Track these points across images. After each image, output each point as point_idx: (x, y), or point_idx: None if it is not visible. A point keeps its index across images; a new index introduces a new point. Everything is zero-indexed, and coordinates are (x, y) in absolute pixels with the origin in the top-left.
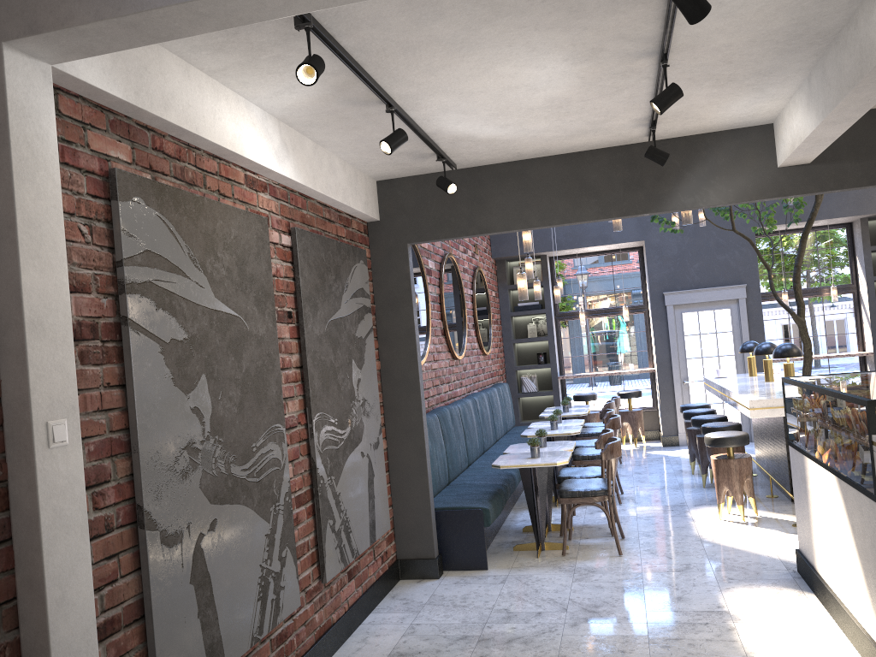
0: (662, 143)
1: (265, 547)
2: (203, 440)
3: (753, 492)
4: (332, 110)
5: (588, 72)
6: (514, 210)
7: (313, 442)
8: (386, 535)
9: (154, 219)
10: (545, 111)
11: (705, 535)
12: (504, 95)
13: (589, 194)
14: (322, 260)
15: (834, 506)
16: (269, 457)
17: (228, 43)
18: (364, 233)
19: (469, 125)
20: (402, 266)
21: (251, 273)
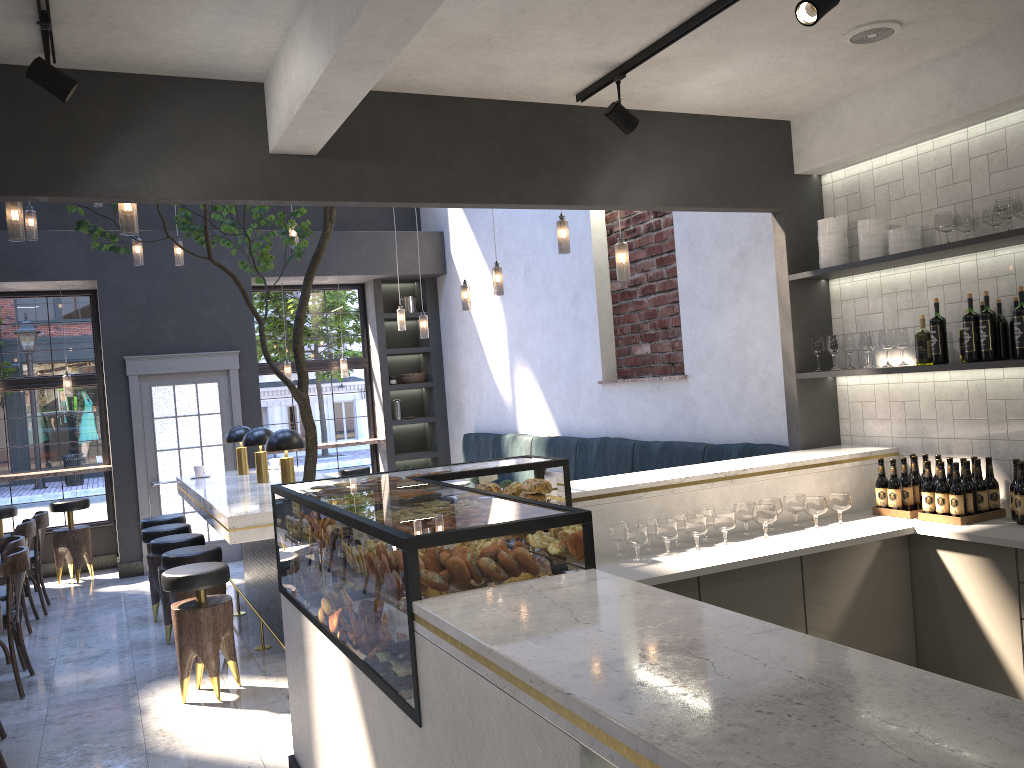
0: (76, 76)
1: None
2: None
3: (234, 652)
4: None
5: None
6: None
7: None
8: None
9: None
10: None
11: (155, 740)
12: None
13: None
14: None
15: (347, 708)
16: None
17: None
18: None
19: None
20: None
21: None
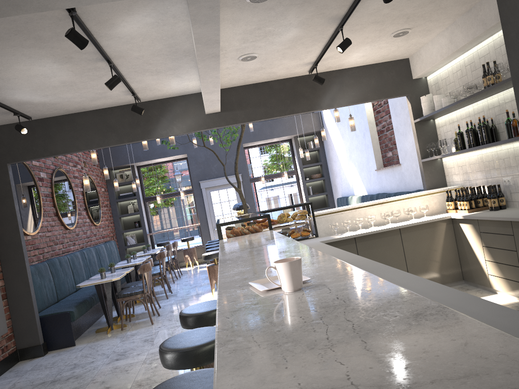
0: (148, 103)
1: None
2: None
3: None
4: None
5: (73, 68)
6: (70, 141)
7: None
8: (6, 336)
9: None
10: (64, 88)
11: None
12: (31, 80)
13: (112, 131)
14: None
15: None
16: None
17: None
18: None
19: (22, 95)
20: (5, 177)
21: None
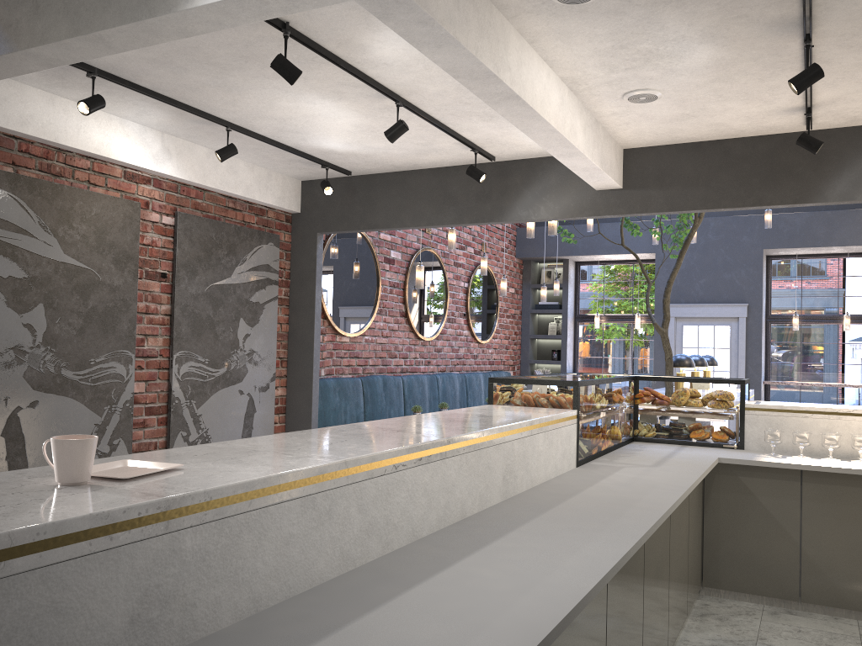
0: (509, 163)
1: (93, 432)
2: (32, 347)
3: None
4: (193, 127)
5: (356, 107)
6: (394, 211)
7: (172, 371)
8: None
9: (5, 197)
10: (365, 134)
11: None
12: (312, 121)
13: (450, 203)
14: (210, 238)
15: None
16: (109, 371)
17: (65, 83)
18: (285, 221)
19: (316, 142)
20: (312, 250)
21: (111, 240)
